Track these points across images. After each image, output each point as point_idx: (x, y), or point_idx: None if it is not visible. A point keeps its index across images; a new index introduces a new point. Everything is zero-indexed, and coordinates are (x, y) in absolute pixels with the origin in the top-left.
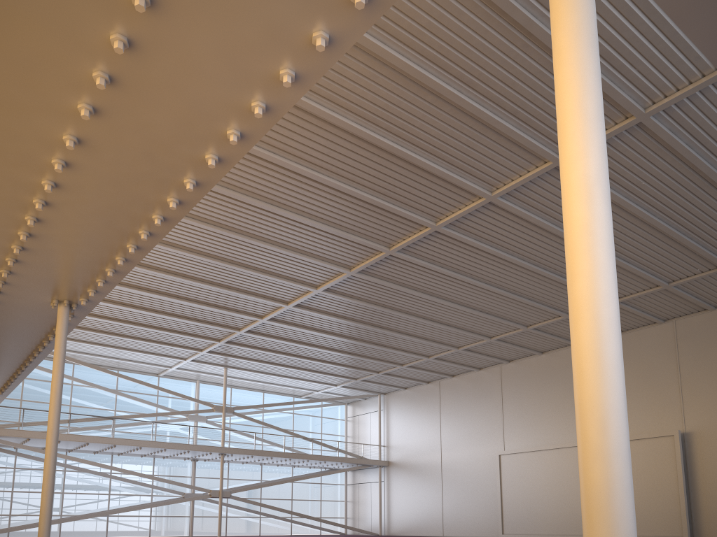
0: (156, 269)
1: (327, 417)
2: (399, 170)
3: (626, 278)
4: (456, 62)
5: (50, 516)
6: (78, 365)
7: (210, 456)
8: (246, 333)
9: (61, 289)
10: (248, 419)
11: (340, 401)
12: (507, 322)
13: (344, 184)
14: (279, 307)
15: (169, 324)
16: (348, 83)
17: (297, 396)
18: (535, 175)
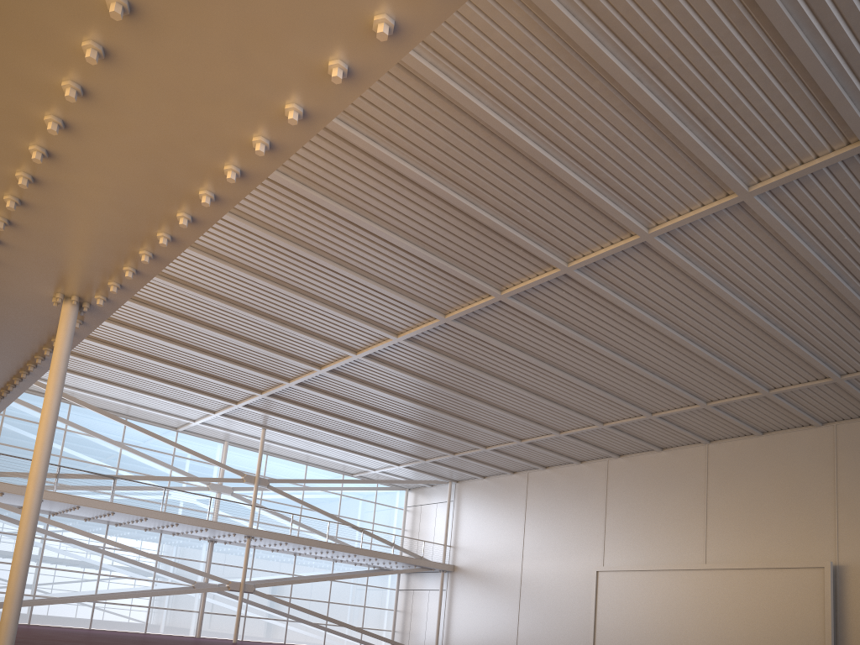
0: (193, 288)
1: (382, 503)
2: (535, 185)
3: (790, 364)
4: (643, 35)
5: (20, 602)
6: (75, 406)
7: (233, 539)
8: (298, 386)
9: (71, 278)
10: (285, 496)
11: (400, 486)
12: (629, 406)
13: (460, 196)
14: (344, 356)
15: (200, 363)
16: (492, 49)
17: (348, 473)
18: (711, 210)
